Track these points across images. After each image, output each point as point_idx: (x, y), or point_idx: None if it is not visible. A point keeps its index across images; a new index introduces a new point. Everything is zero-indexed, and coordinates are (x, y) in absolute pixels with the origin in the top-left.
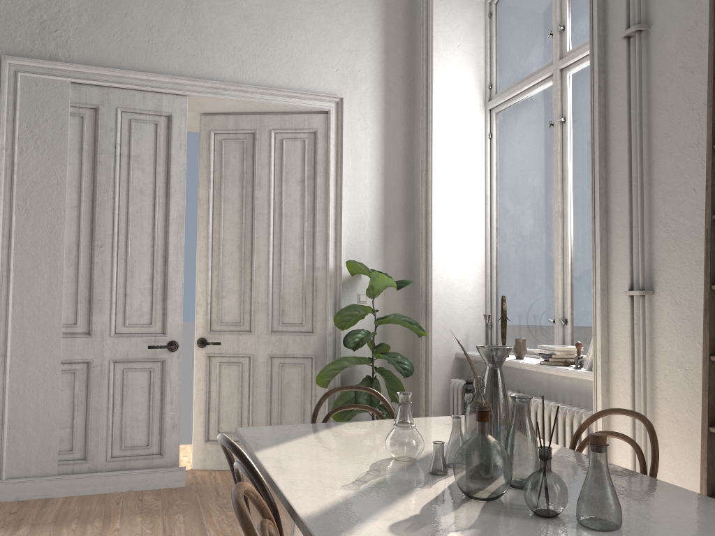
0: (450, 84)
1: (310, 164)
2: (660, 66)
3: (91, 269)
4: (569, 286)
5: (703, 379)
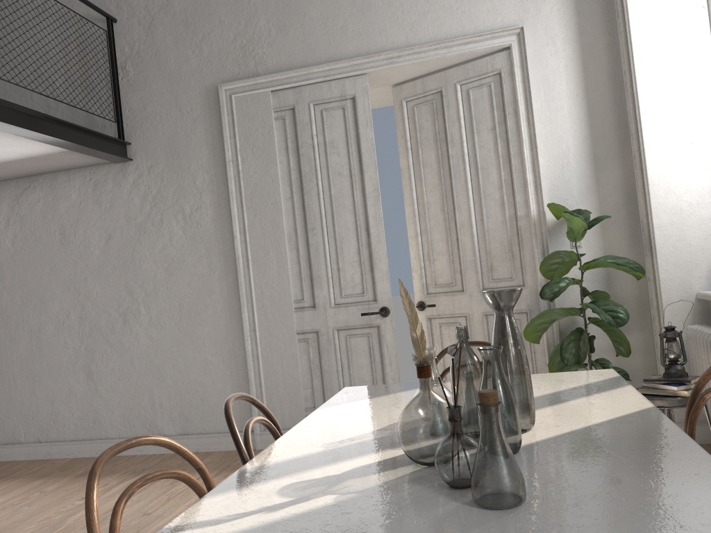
0: None
1: (499, 108)
2: None
3: (308, 250)
4: None
5: None
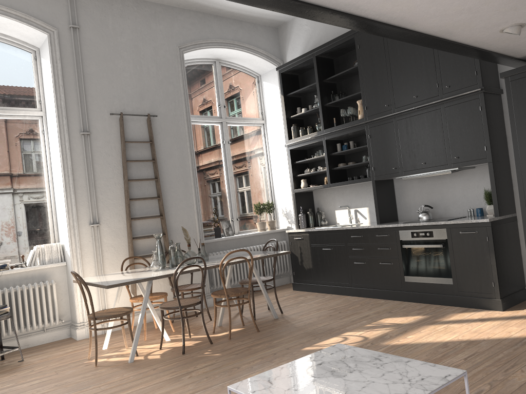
0: None
1: None
2: (96, 149)
3: None
4: None
5: (131, 246)
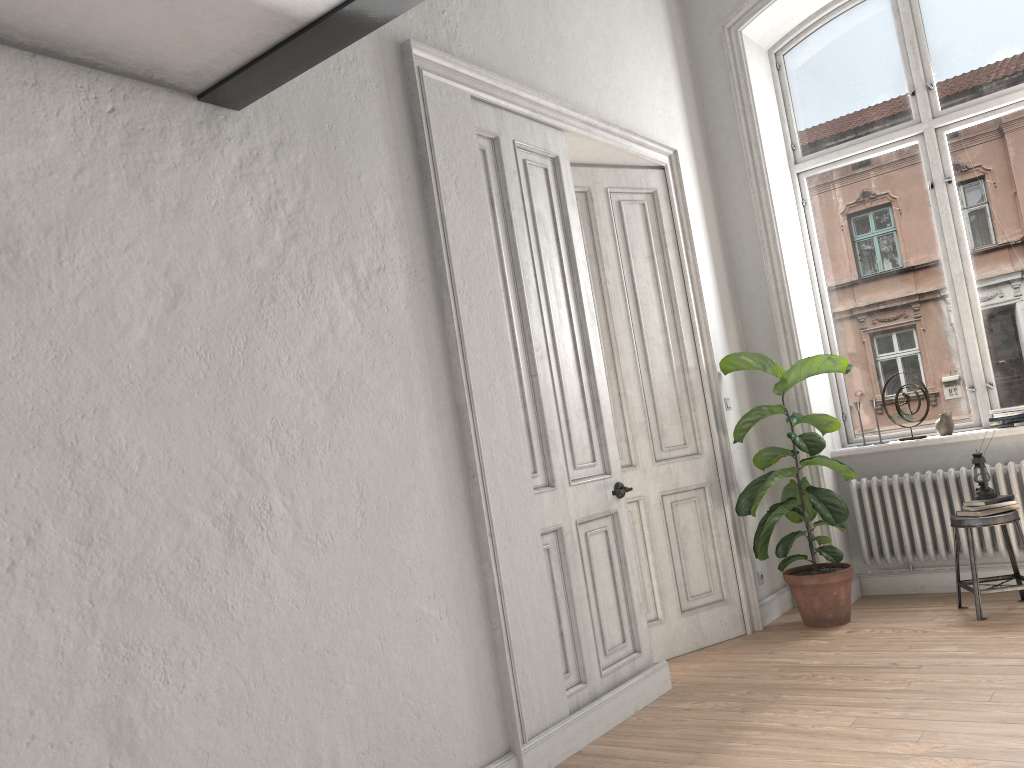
0: (770, 142)
1: (654, 234)
2: None
3: (533, 386)
4: (988, 349)
5: None
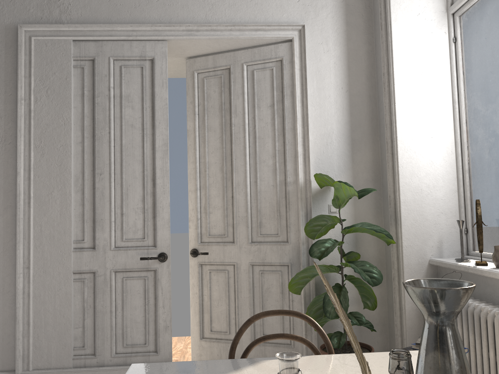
0: None
1: (278, 89)
2: None
3: (94, 194)
4: None
5: None
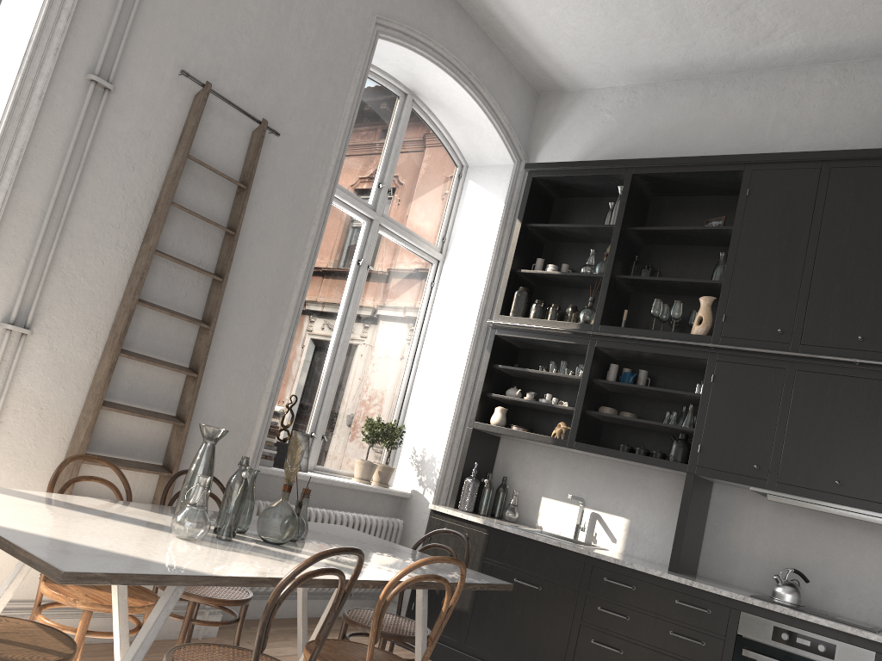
0: None
1: None
2: (108, 136)
3: None
4: None
5: (91, 423)
